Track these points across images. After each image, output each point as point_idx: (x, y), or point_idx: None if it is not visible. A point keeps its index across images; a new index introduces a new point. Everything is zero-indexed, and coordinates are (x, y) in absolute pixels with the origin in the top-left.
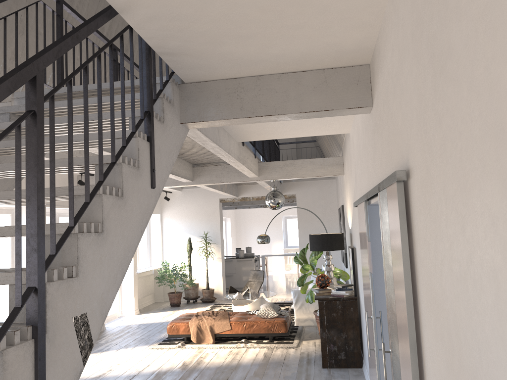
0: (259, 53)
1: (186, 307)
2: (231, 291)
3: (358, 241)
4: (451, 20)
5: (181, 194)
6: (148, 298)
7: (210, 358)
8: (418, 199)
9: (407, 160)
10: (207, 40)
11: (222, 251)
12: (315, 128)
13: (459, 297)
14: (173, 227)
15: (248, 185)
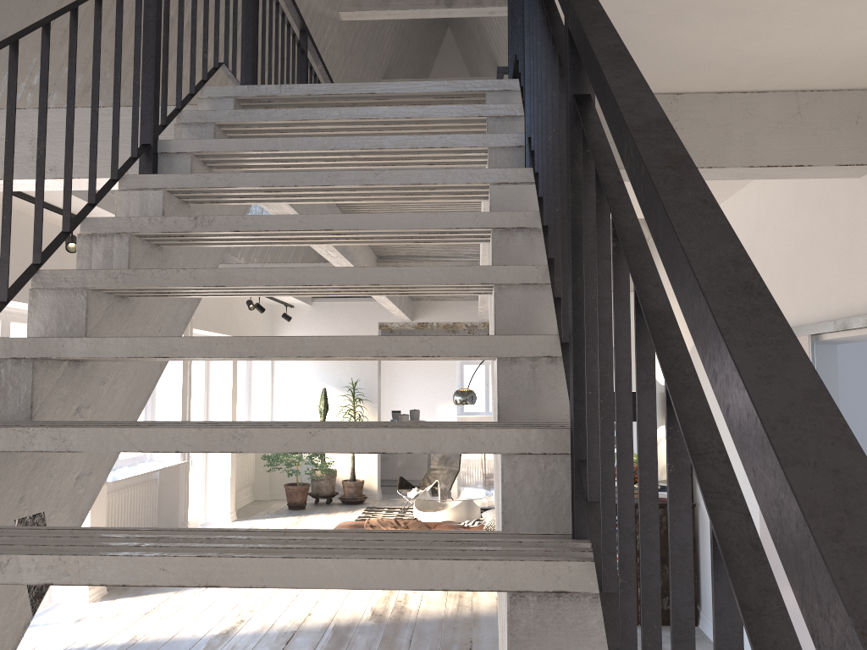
0: (724, 48)
1: (317, 510)
2: (403, 485)
3: (713, 406)
4: None
5: (311, 310)
6: (244, 493)
7: (417, 604)
8: None
9: None
10: (663, 11)
11: (379, 415)
12: None
13: None
14: (292, 369)
15: (431, 302)
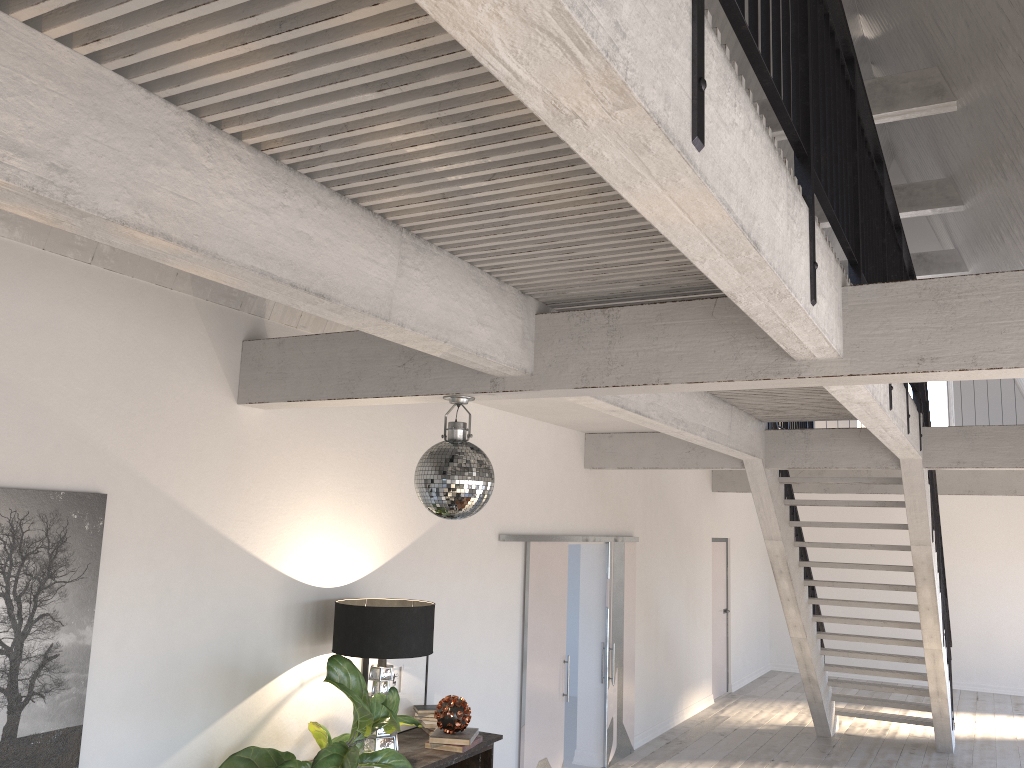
0: None
1: None
2: None
3: (458, 599)
4: (658, 505)
5: None
6: None
7: None
8: (637, 551)
9: (632, 531)
10: None
11: None
12: (540, 404)
13: (652, 583)
14: None
15: None
